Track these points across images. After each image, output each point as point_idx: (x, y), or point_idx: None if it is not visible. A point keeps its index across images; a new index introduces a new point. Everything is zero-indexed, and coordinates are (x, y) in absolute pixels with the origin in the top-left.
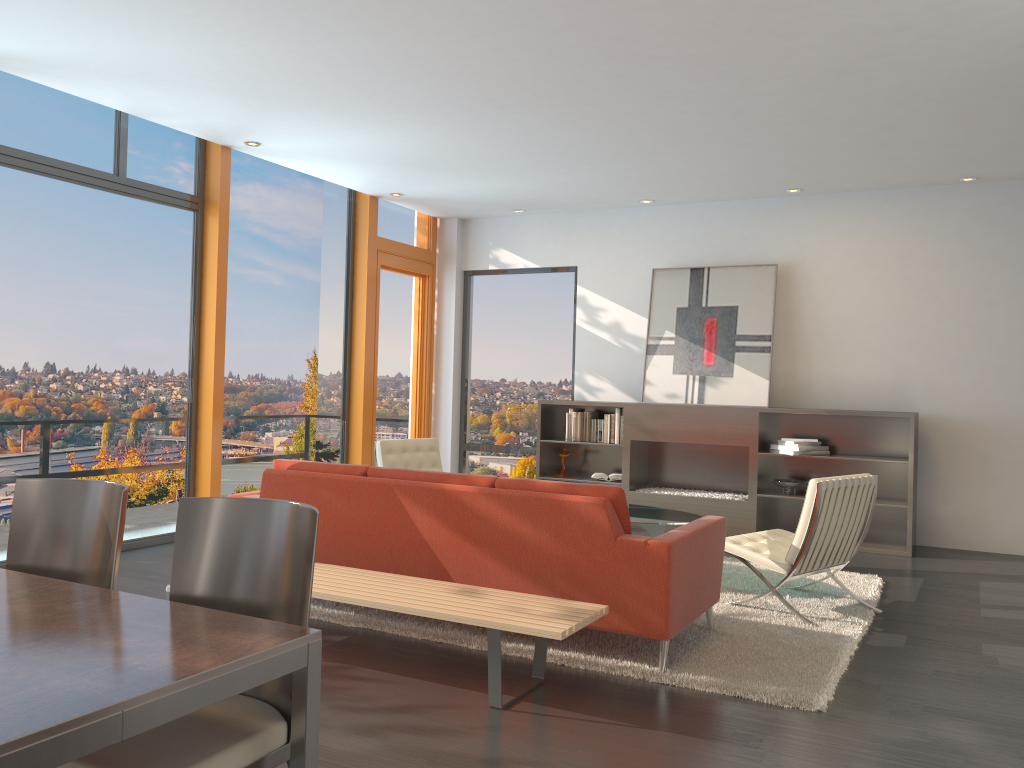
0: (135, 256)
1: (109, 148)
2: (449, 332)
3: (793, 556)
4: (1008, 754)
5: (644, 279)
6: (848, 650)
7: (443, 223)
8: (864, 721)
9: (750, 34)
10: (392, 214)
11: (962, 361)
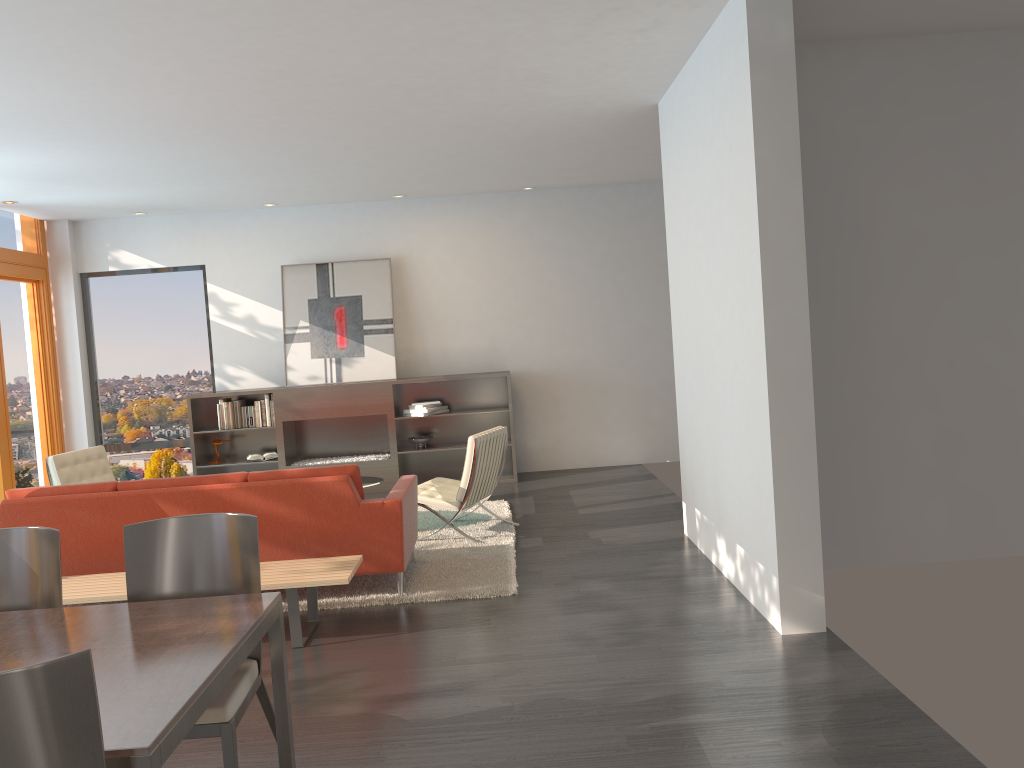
0: None
1: None
2: (73, 336)
3: (462, 495)
4: (627, 590)
5: (273, 274)
6: (513, 553)
7: (51, 225)
8: (543, 593)
9: (400, 103)
10: None
11: (535, 328)
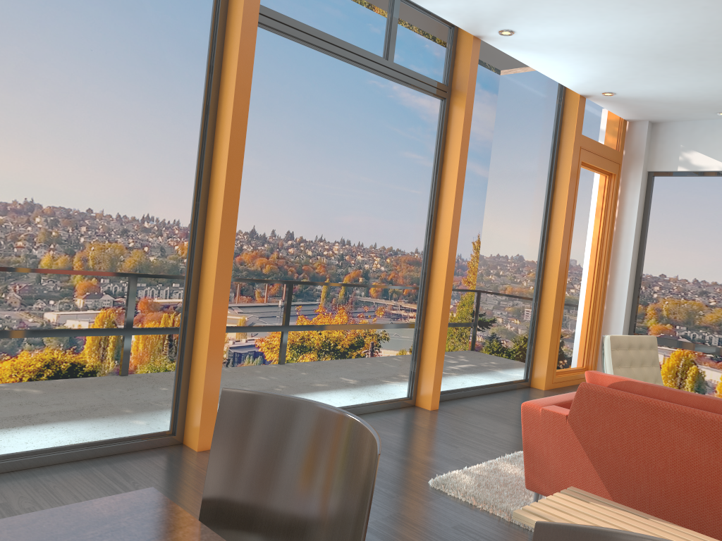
0: (393, 138)
1: (382, 33)
2: (629, 228)
3: None
4: None
5: None
6: None
7: (632, 126)
8: None
9: None
10: (591, 115)
11: None
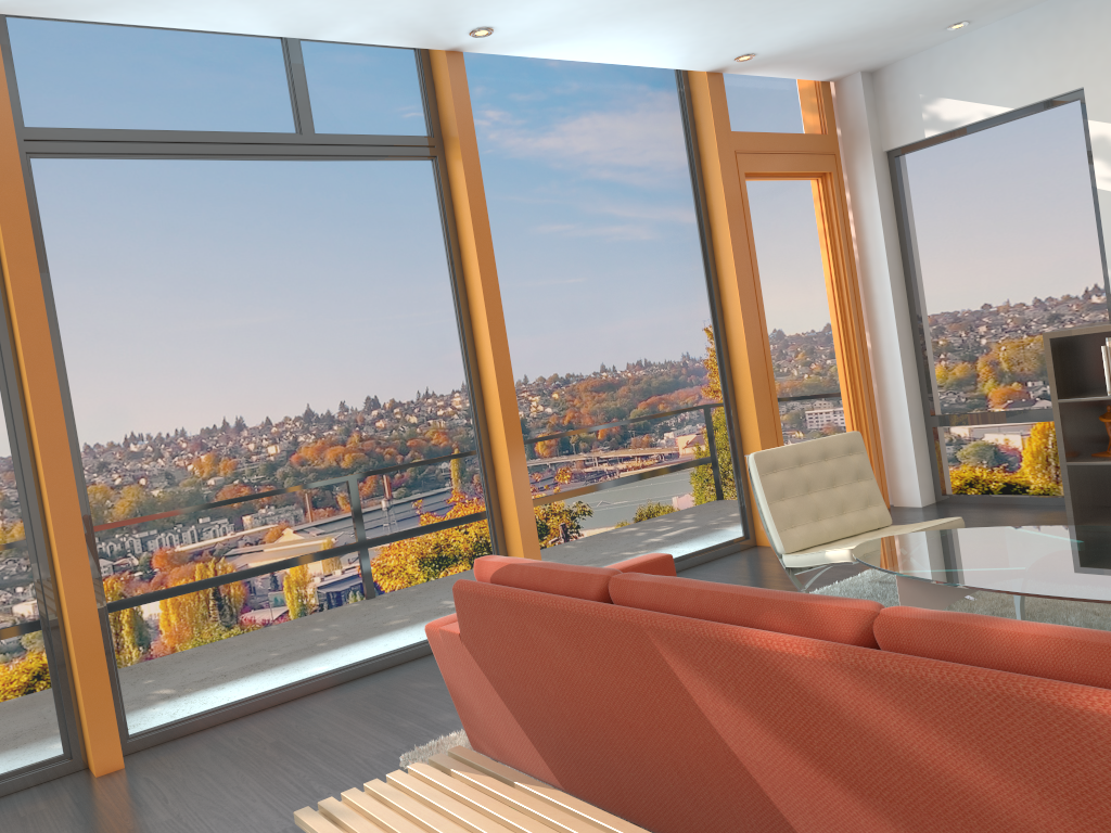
0: (352, 243)
1: (281, 97)
2: (878, 251)
3: None
4: None
5: None
6: None
7: (840, 87)
8: None
9: None
10: (753, 93)
11: None
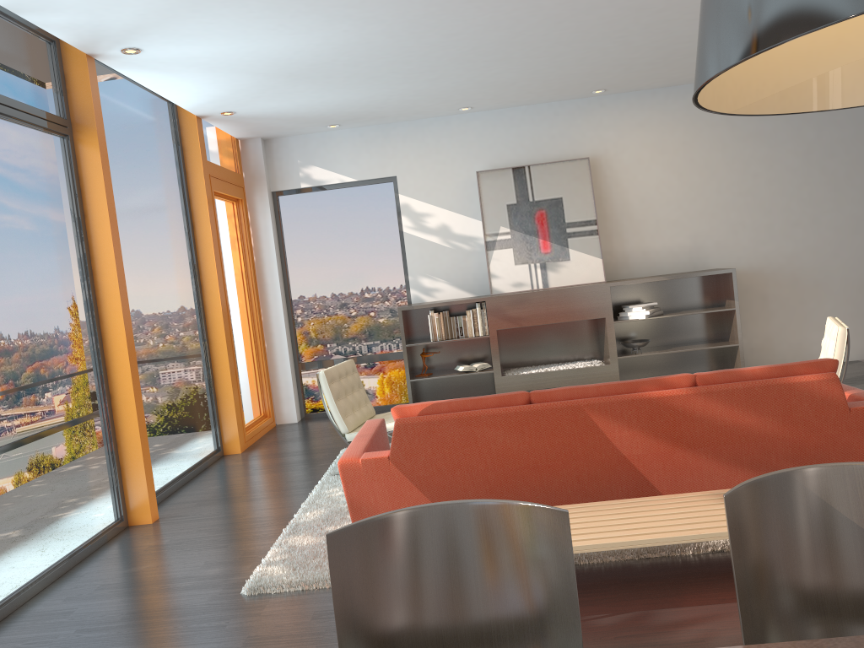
0: (22, 196)
1: None
2: (270, 255)
3: None
4: None
5: (465, 182)
6: None
7: (245, 144)
8: None
9: None
10: (207, 136)
11: (740, 223)
